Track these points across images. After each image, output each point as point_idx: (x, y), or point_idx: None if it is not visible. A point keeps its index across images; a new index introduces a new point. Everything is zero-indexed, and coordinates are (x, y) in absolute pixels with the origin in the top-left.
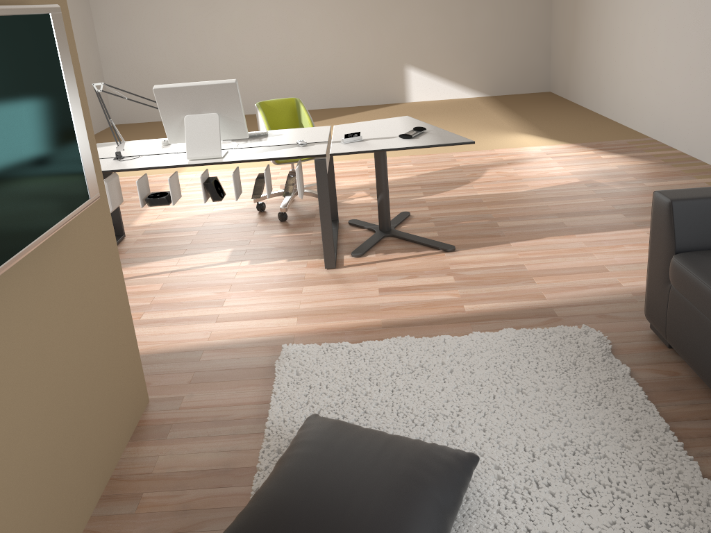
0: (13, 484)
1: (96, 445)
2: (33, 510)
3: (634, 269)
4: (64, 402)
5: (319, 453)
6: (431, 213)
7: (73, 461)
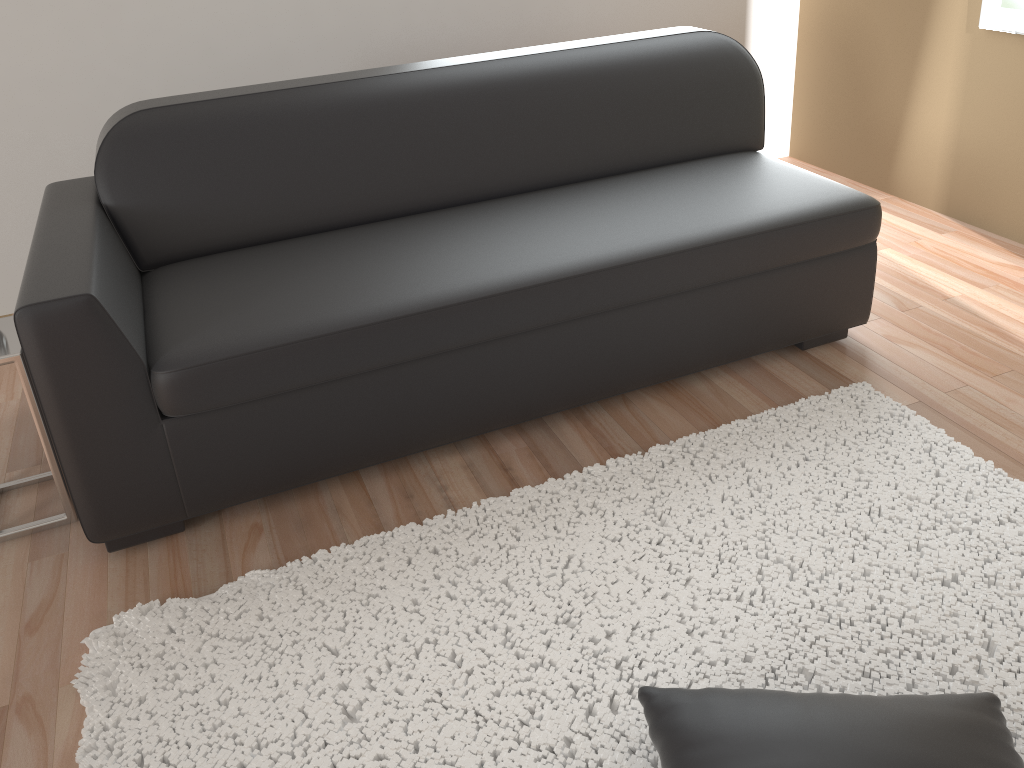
0: None
1: None
2: None
3: None
4: None
5: None
6: None
7: None
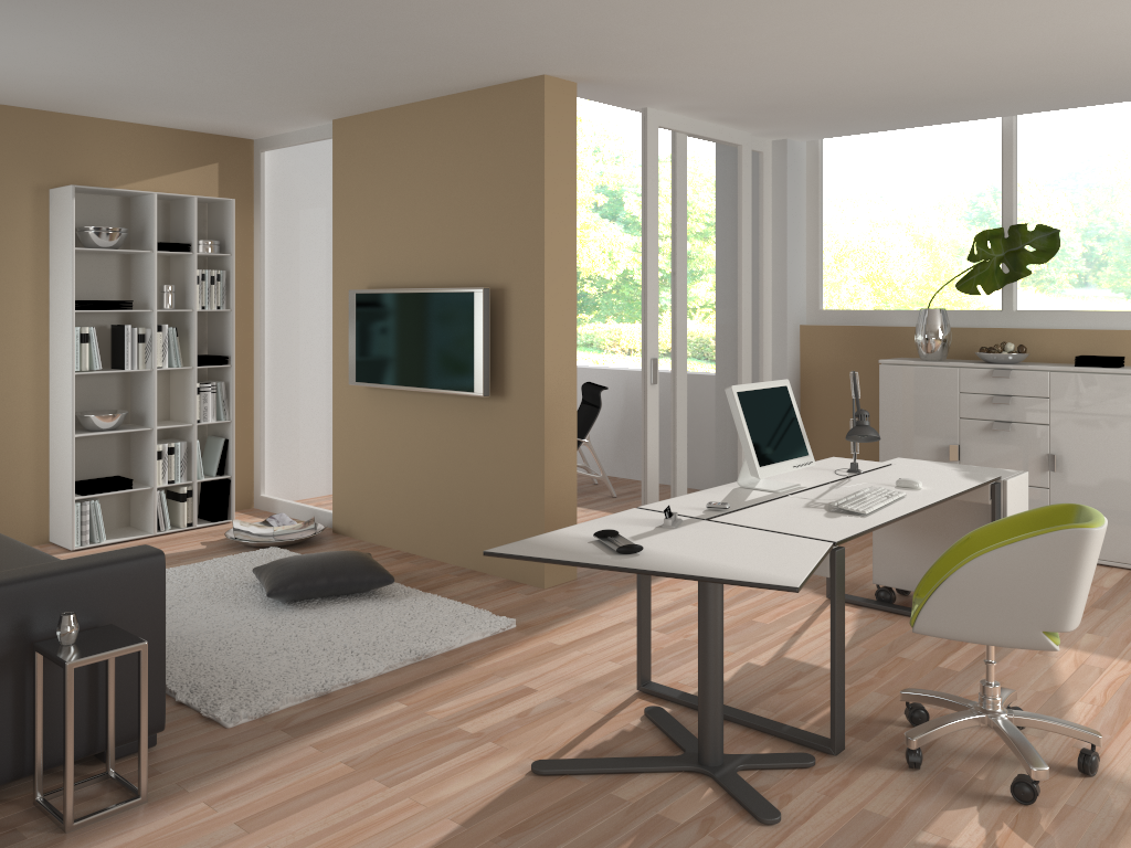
0: (433, 491)
1: (483, 542)
2: (438, 514)
3: (189, 842)
4: (468, 493)
5: (349, 553)
6: (734, 847)
7: (464, 526)
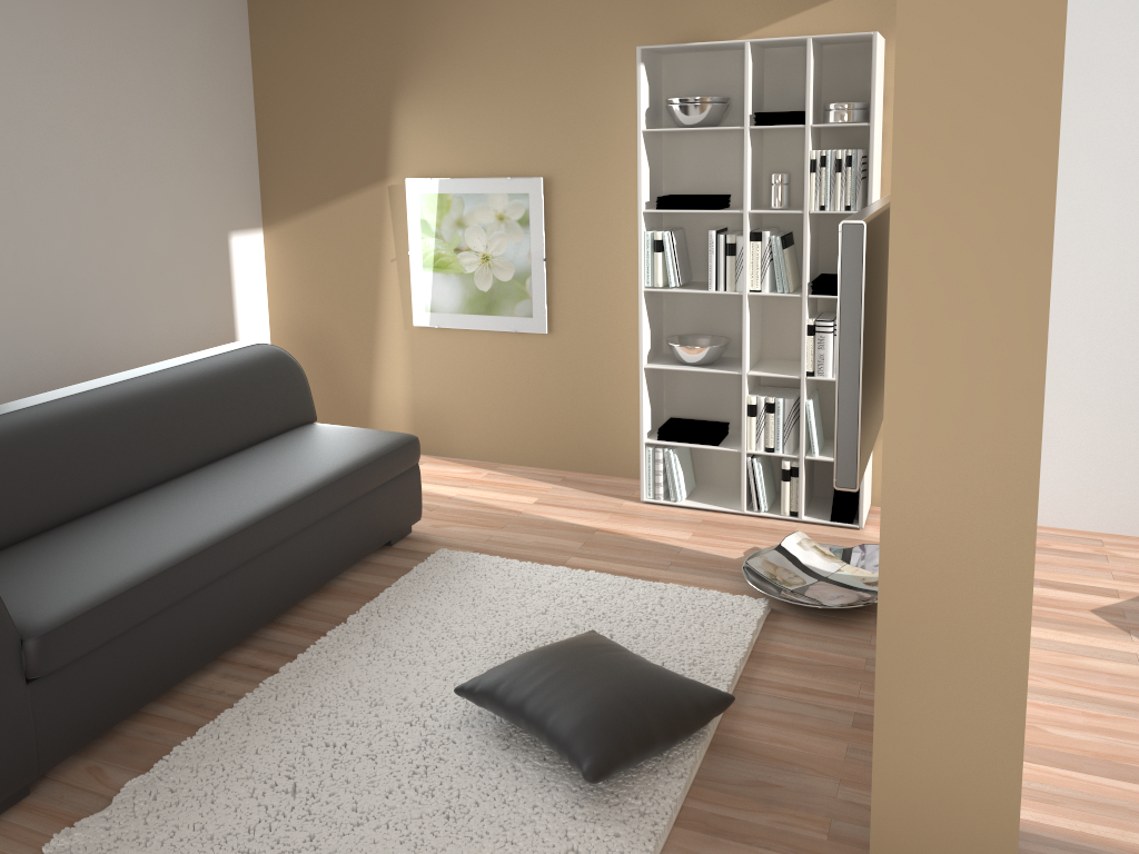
0: None
1: None
2: None
3: None
4: None
5: (611, 685)
6: None
7: None
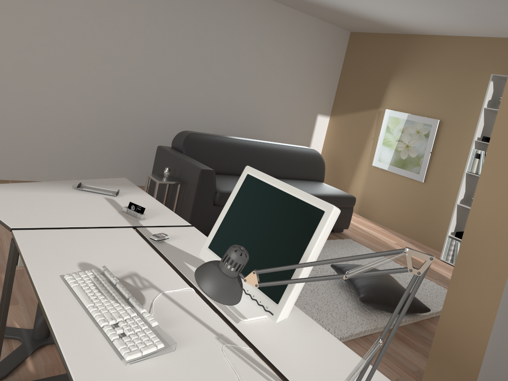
0: None
1: None
2: None
3: None
4: None
5: (383, 281)
6: None
7: None
